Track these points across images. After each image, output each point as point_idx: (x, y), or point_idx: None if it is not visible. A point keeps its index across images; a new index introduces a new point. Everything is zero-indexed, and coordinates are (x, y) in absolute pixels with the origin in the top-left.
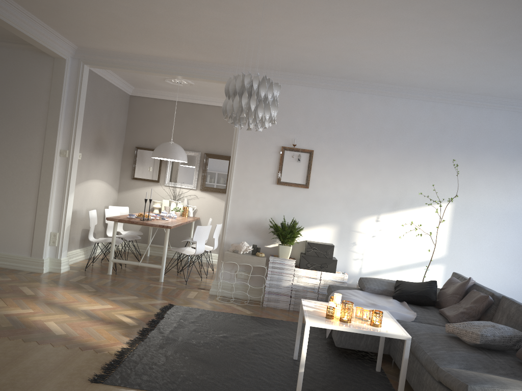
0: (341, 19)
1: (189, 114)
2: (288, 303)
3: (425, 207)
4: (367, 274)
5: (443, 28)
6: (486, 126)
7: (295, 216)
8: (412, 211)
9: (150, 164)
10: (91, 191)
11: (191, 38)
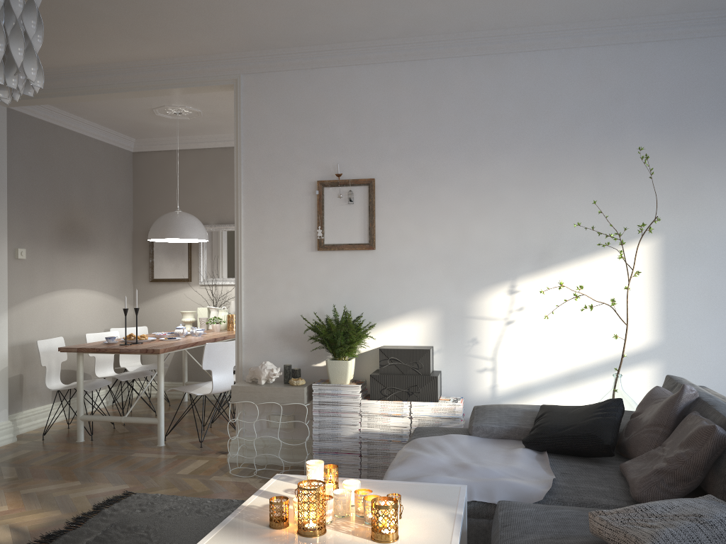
0: None
1: (223, 165)
2: (358, 467)
3: (603, 254)
4: (508, 397)
5: None
6: (706, 73)
7: (358, 303)
8: (579, 263)
9: (174, 254)
10: (66, 308)
11: (91, 5)
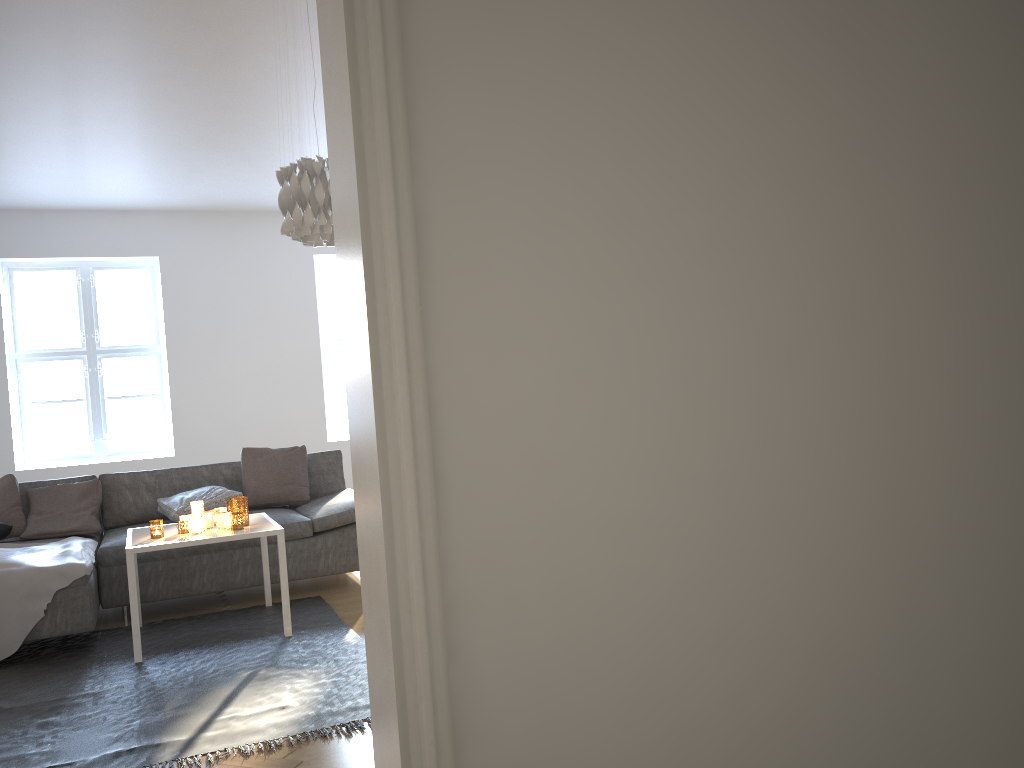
0: (103, 23)
1: None
2: None
3: None
4: None
5: (120, 86)
6: None
7: None
8: None
9: None
10: None
11: None
